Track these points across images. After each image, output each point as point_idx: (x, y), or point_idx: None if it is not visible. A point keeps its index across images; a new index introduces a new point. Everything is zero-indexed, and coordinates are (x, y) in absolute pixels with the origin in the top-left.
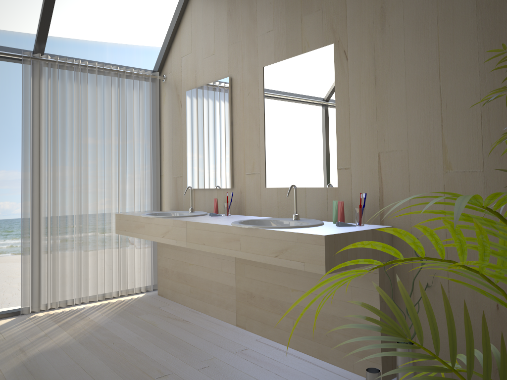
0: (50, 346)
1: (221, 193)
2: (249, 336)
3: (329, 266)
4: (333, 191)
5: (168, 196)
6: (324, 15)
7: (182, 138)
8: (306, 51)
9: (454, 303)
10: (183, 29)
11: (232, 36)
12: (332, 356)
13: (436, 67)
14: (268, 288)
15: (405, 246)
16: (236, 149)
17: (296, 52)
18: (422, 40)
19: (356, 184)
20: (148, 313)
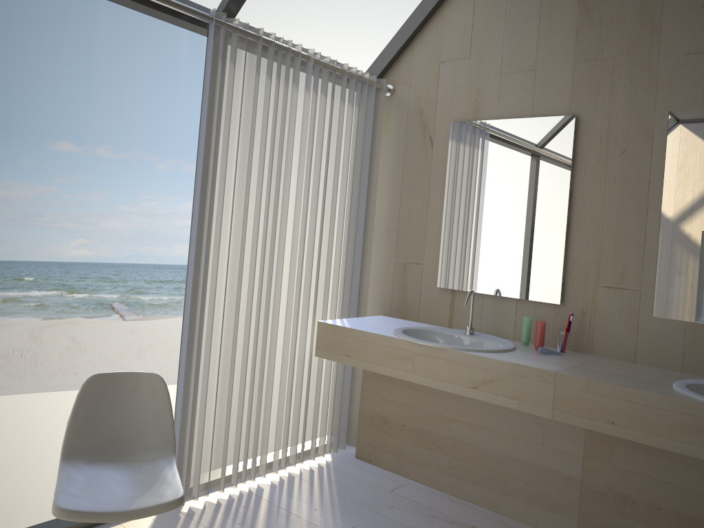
0: None
1: (528, 307)
2: None
3: None
4: None
5: (378, 291)
6: None
7: (430, 199)
8: None
9: None
10: (452, 15)
11: (589, 47)
12: None
13: None
14: (675, 494)
15: None
16: (579, 240)
17: None
18: None
19: None
20: (392, 507)
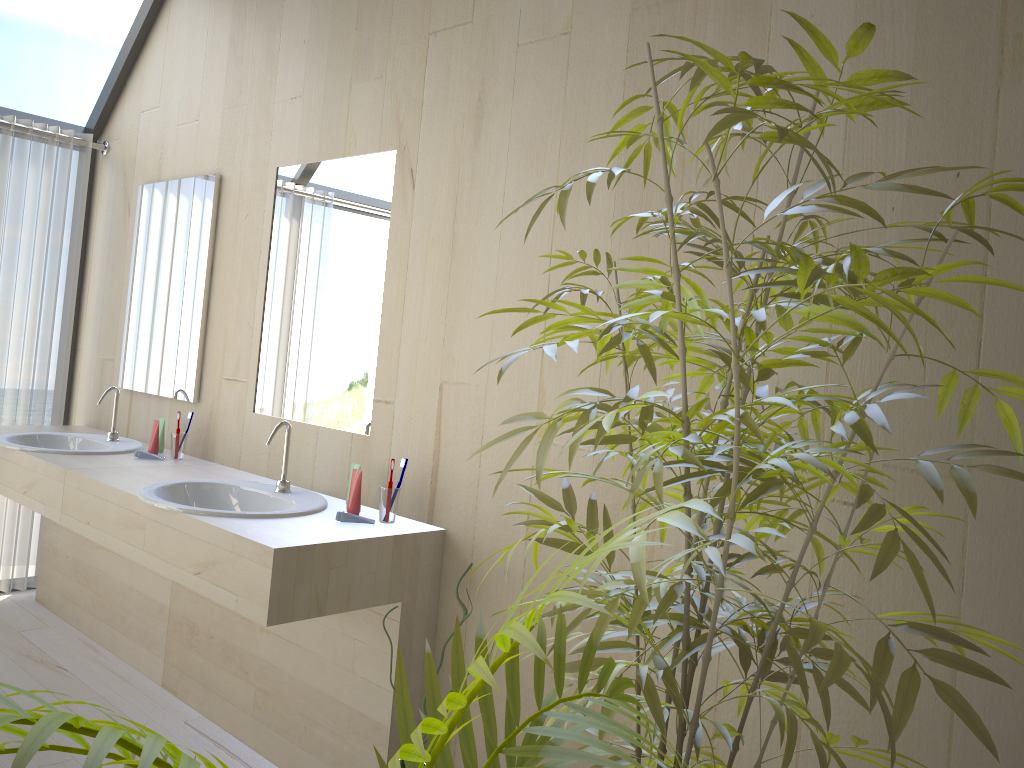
0: None
1: (178, 408)
2: (177, 712)
3: (278, 609)
4: (362, 443)
5: (84, 395)
6: (388, 90)
7: (124, 280)
8: (351, 154)
9: (521, 692)
10: (151, 55)
11: (234, 92)
12: None
13: (548, 238)
14: (222, 619)
15: (461, 572)
16: (214, 325)
17: (335, 151)
18: (533, 181)
19: (400, 437)
20: None
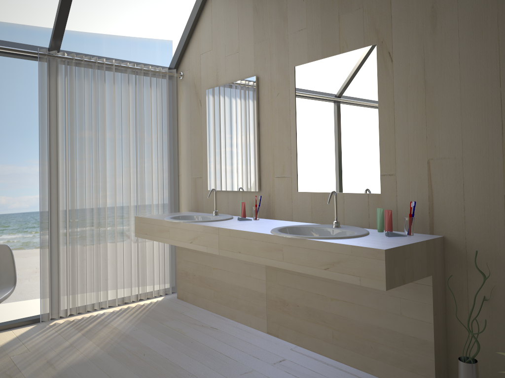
0: (78, 358)
1: (247, 195)
2: (283, 345)
3: (389, 281)
4: (375, 198)
5: (186, 197)
6: (365, 14)
7: (202, 138)
8: (344, 51)
9: None
10: (203, 25)
11: (259, 34)
12: (378, 368)
13: (496, 72)
14: (303, 296)
15: (459, 257)
16: (264, 151)
17: (333, 52)
18: (480, 43)
19: (402, 191)
20: (172, 320)
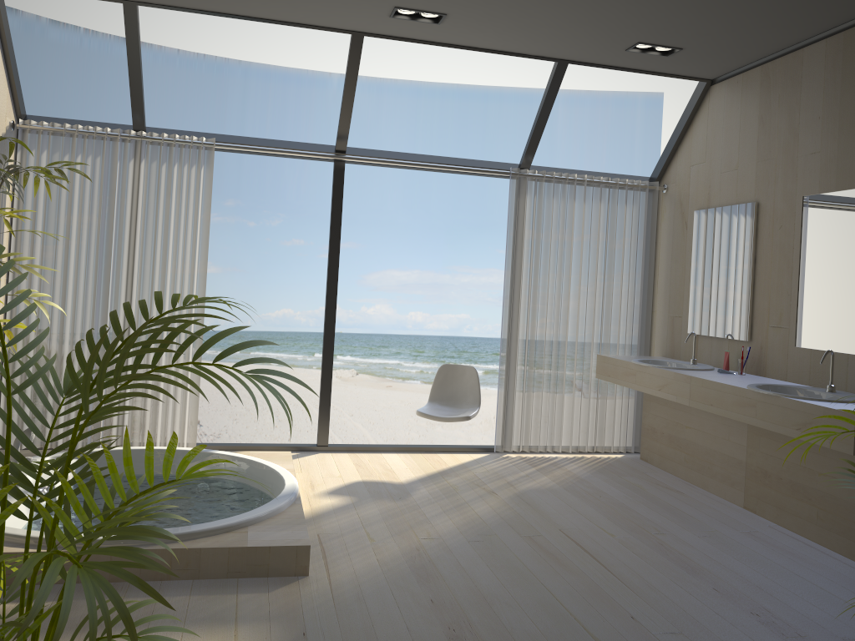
0: (535, 486)
1: (734, 345)
2: (760, 520)
3: None
4: None
5: (659, 338)
6: None
7: (685, 268)
8: None
9: None
10: (696, 131)
11: (764, 151)
12: None
13: None
14: (788, 468)
15: None
16: (759, 294)
17: (849, 185)
18: None
19: None
20: (632, 476)
